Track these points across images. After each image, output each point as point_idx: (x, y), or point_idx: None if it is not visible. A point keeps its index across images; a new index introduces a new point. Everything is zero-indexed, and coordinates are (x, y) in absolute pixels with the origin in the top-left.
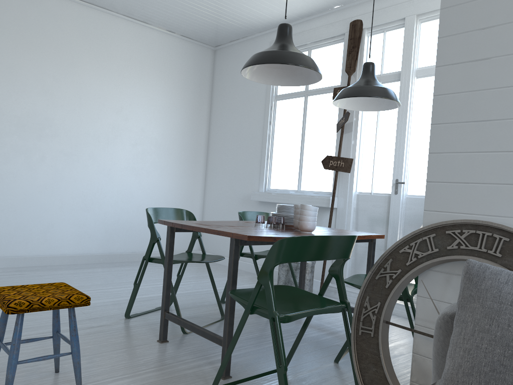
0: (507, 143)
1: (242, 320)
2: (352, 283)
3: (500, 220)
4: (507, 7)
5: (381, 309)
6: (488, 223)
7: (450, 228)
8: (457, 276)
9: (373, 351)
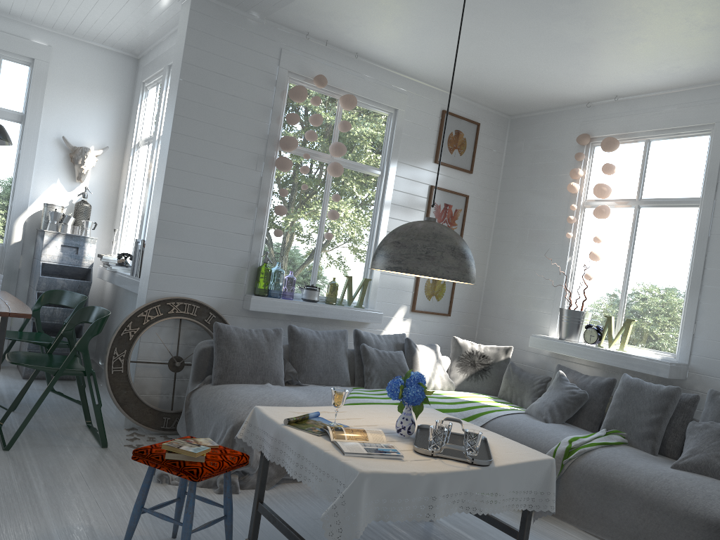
0: (196, 256)
1: (53, 383)
2: (29, 340)
3: (190, 296)
4: (202, 183)
5: (127, 354)
6: (190, 299)
7: (168, 301)
8: (165, 327)
9: (124, 381)
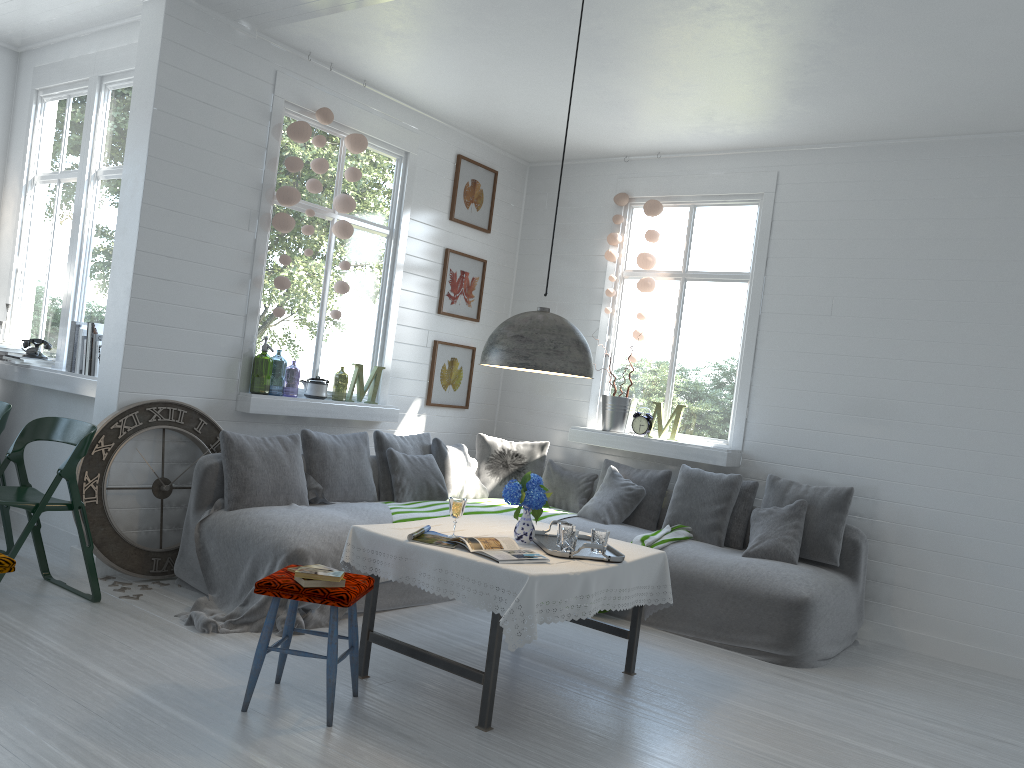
0: (179, 344)
1: (33, 522)
2: None
3: (172, 398)
4: (184, 248)
5: (101, 478)
6: (175, 402)
7: (148, 406)
8: (143, 441)
9: (100, 515)
